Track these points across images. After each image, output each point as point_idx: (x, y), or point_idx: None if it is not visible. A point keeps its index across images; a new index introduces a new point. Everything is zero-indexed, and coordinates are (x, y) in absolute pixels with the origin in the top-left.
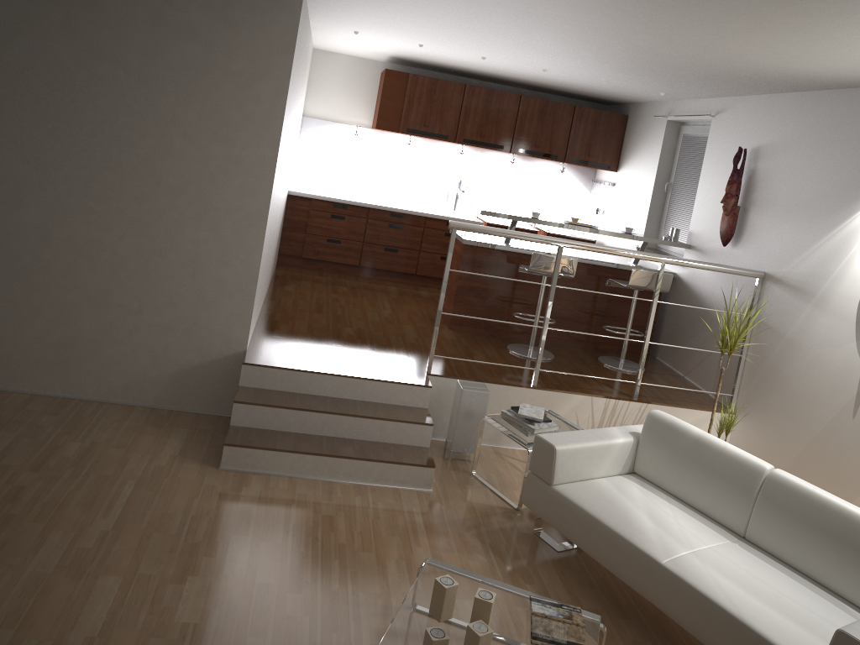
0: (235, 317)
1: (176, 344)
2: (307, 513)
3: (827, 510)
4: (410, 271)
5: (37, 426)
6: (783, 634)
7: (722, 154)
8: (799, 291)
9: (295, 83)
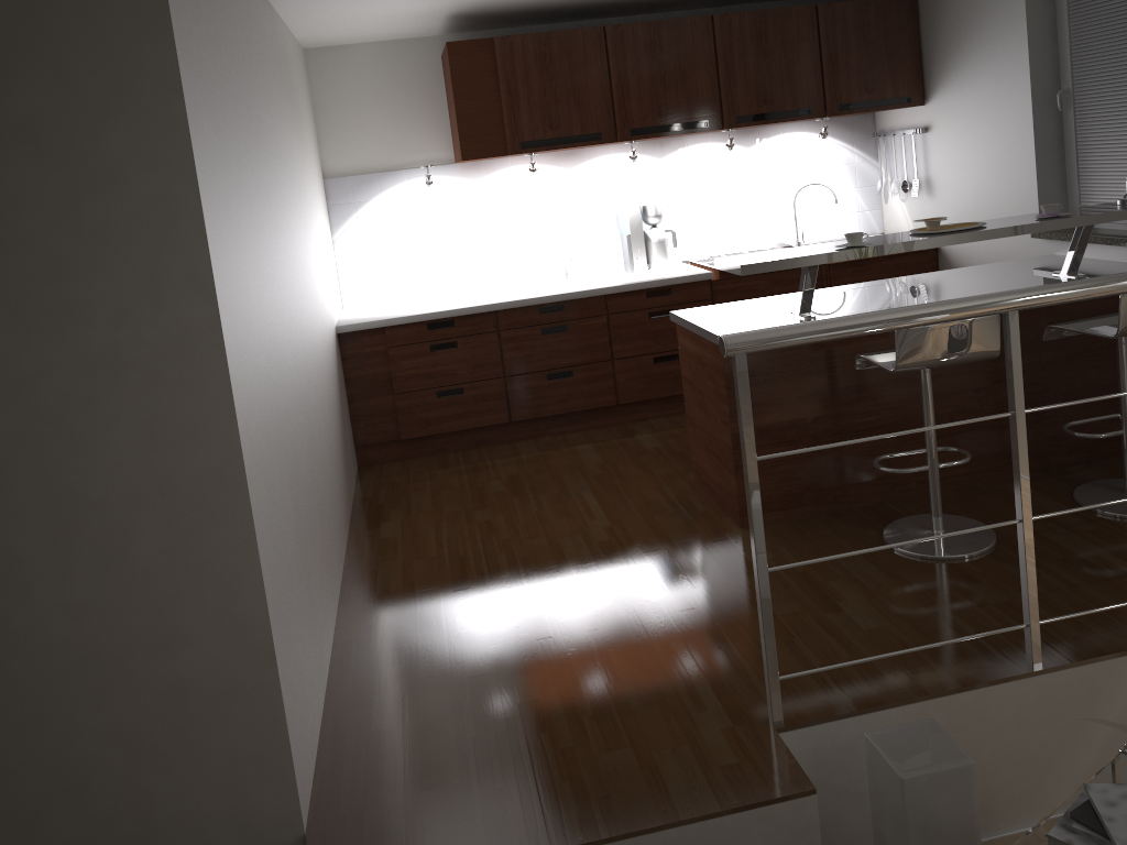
0: (247, 763)
1: None
2: None
3: None
4: (606, 402)
5: None
6: None
7: None
8: None
9: (236, 111)
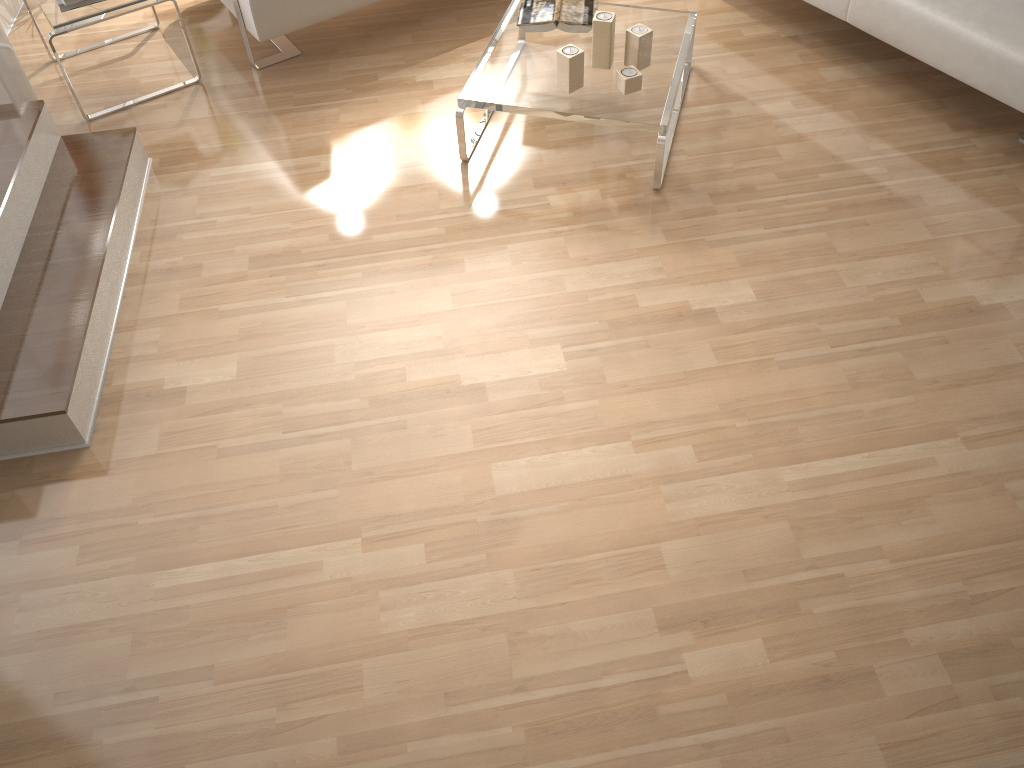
0: None
1: None
2: (248, 287)
3: None
4: None
5: None
6: None
7: None
8: None
9: None
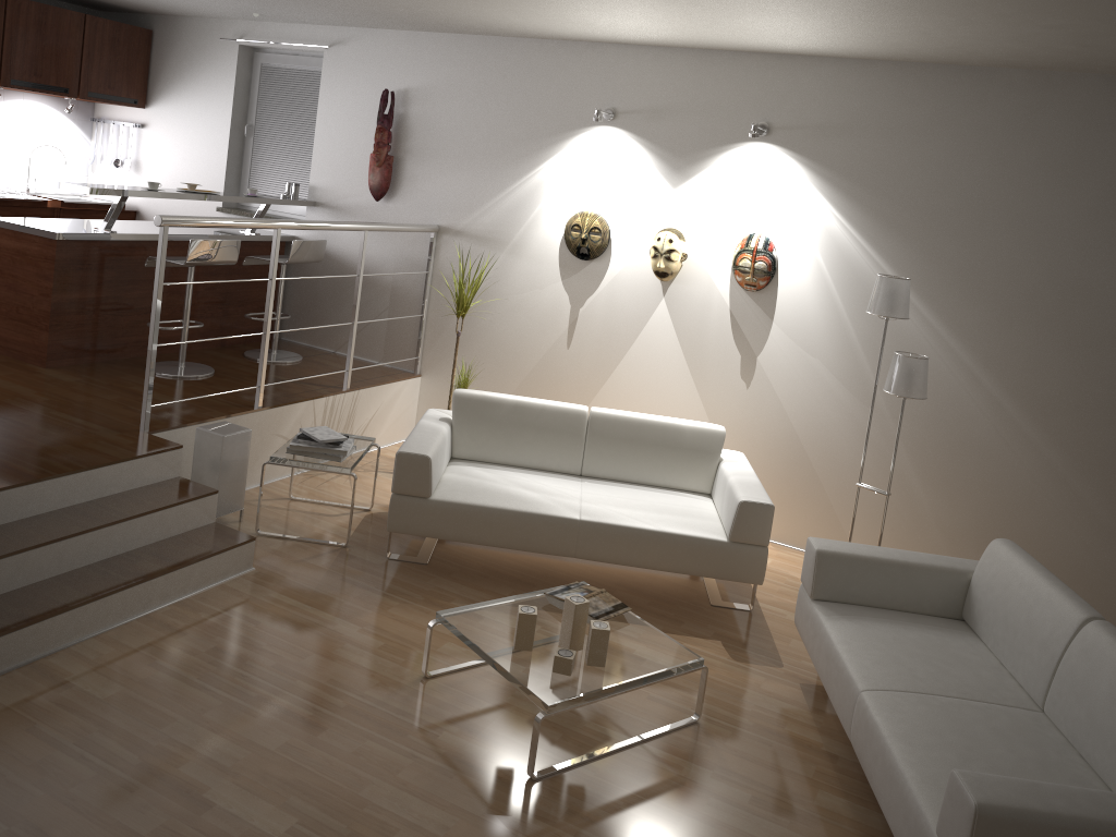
0: None
1: None
2: (189, 659)
3: (646, 426)
4: None
5: None
6: (688, 527)
7: (350, 94)
8: (487, 240)
9: None
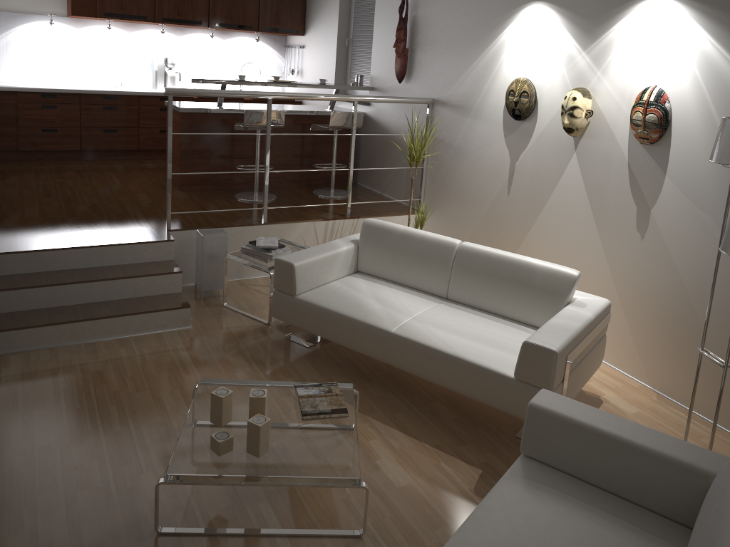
0: None
1: None
2: (76, 374)
3: (503, 262)
4: (133, 148)
5: None
6: (486, 357)
7: (389, 7)
8: (460, 108)
9: None
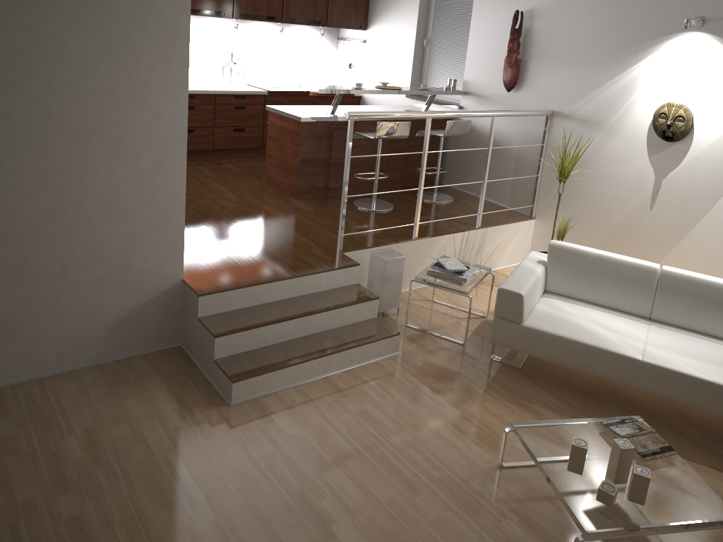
0: (167, 250)
1: (110, 295)
2: (344, 416)
3: (712, 287)
4: (208, 148)
5: (3, 437)
6: None
7: (492, 15)
8: (589, 123)
9: None
